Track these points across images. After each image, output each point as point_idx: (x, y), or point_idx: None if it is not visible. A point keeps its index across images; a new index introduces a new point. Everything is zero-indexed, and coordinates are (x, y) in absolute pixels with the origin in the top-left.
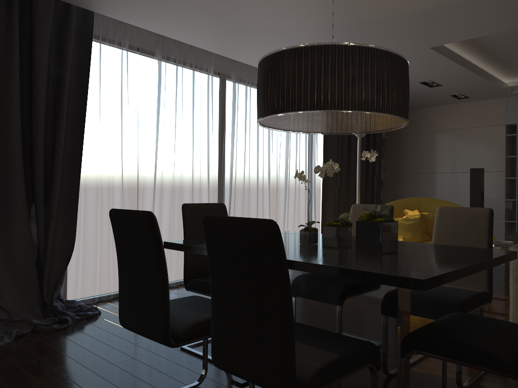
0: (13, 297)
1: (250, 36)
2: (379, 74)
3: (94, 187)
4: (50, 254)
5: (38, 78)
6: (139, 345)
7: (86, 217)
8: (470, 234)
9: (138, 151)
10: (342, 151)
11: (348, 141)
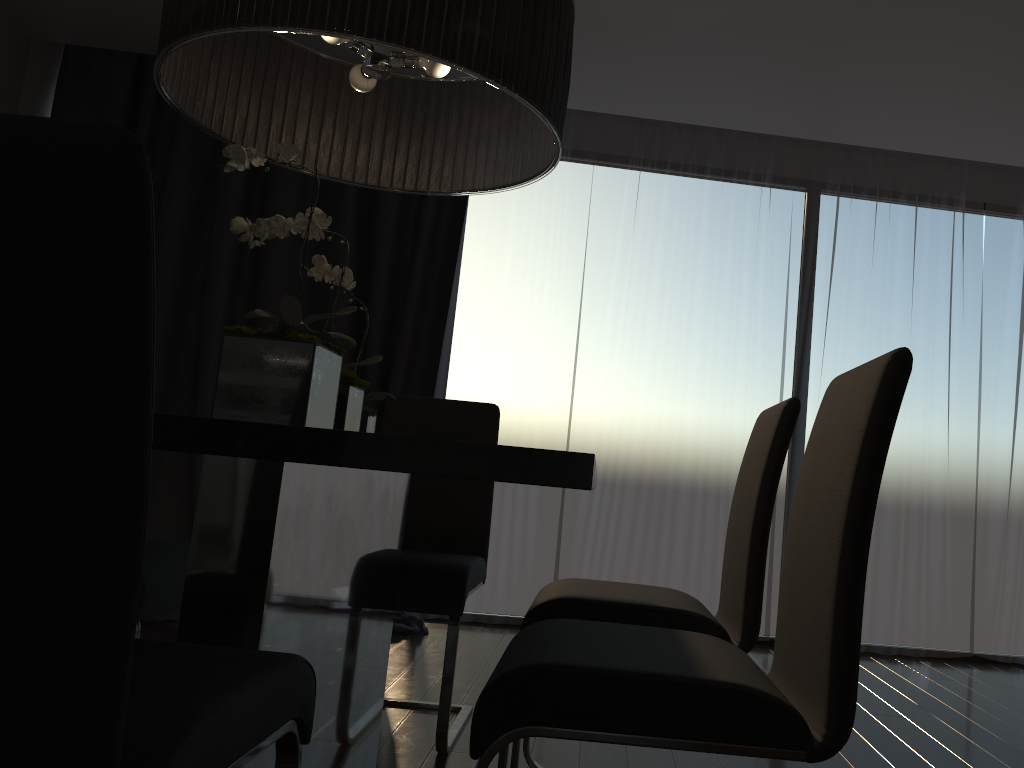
0: None
1: (721, 60)
2: None
3: None
4: None
5: (380, 218)
6: None
7: None
8: (833, 460)
9: (577, 345)
10: None
11: None
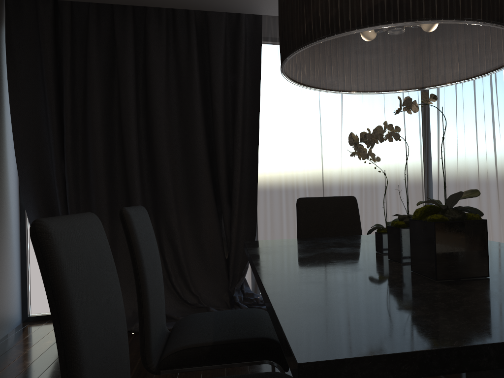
0: (205, 285)
1: None
2: None
3: (277, 184)
4: (234, 248)
5: (214, 88)
6: None
7: (273, 214)
8: None
9: (321, 146)
10: None
11: None
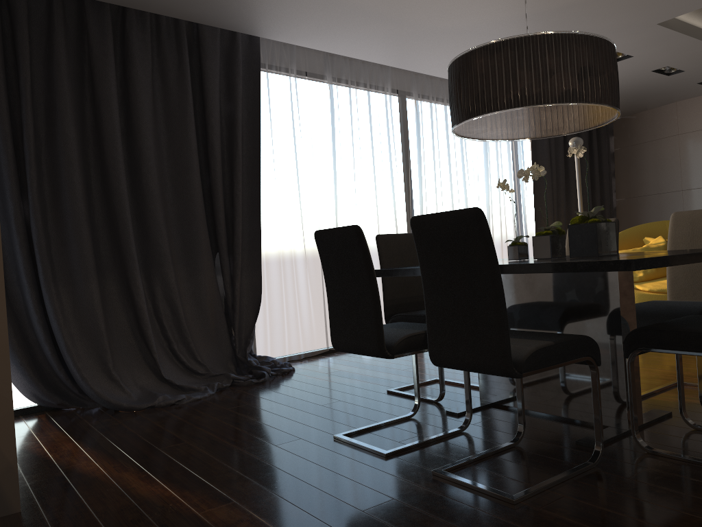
0: (208, 352)
1: (432, 41)
2: (579, 61)
3: (275, 234)
4: (239, 307)
5: (212, 117)
6: (343, 391)
7: (269, 268)
8: None
9: (316, 191)
10: (558, 173)
11: (565, 160)
